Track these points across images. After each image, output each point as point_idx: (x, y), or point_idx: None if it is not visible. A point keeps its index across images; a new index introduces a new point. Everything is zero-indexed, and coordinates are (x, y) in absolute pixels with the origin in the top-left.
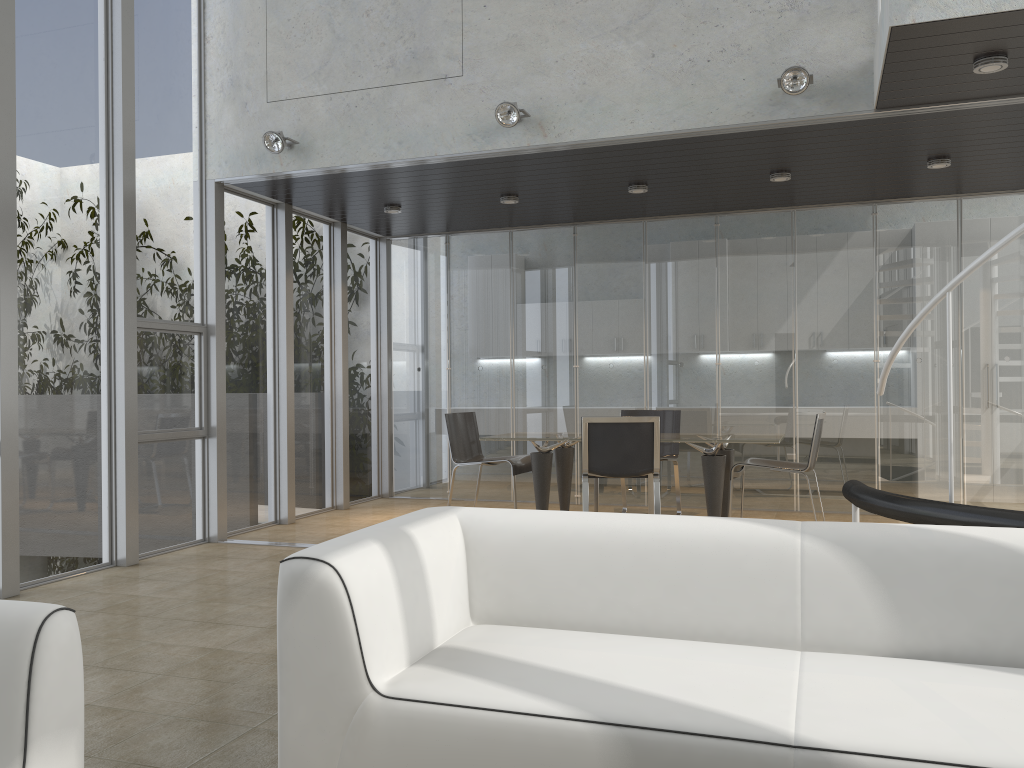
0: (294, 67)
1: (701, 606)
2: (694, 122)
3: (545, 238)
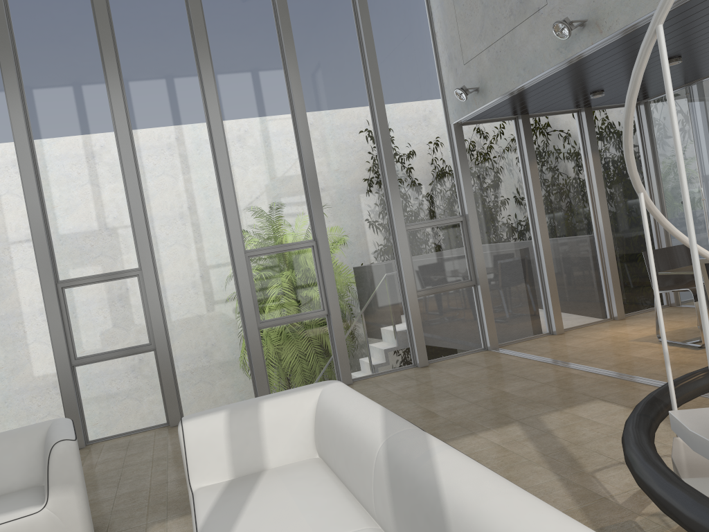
0: (470, 36)
1: (352, 478)
2: None
3: None
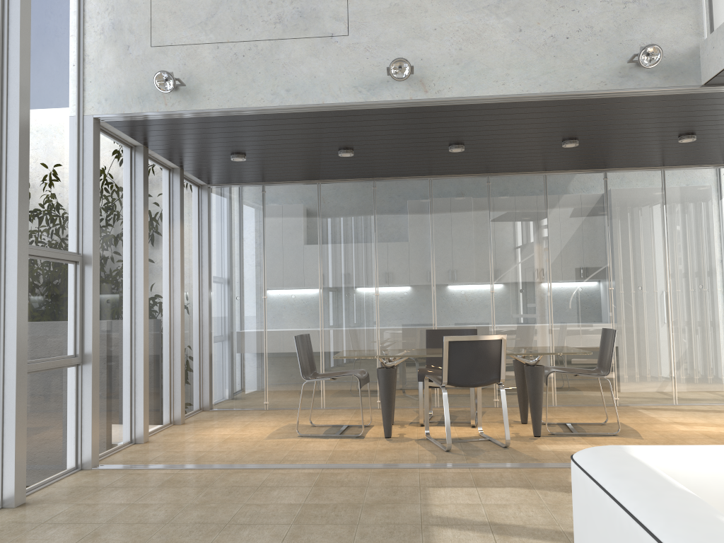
0: (180, 16)
1: None
2: (557, 87)
3: (349, 190)
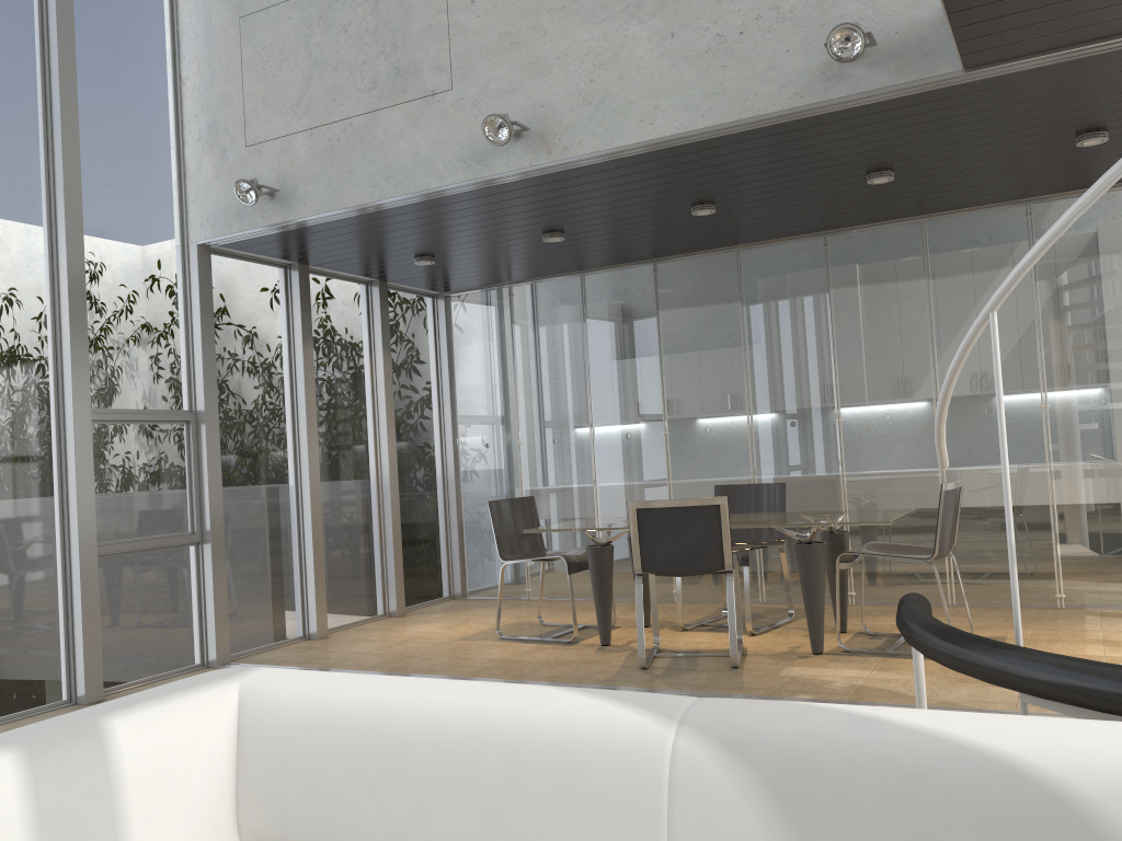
0: (272, 102)
1: None
2: (728, 114)
3: (621, 280)
